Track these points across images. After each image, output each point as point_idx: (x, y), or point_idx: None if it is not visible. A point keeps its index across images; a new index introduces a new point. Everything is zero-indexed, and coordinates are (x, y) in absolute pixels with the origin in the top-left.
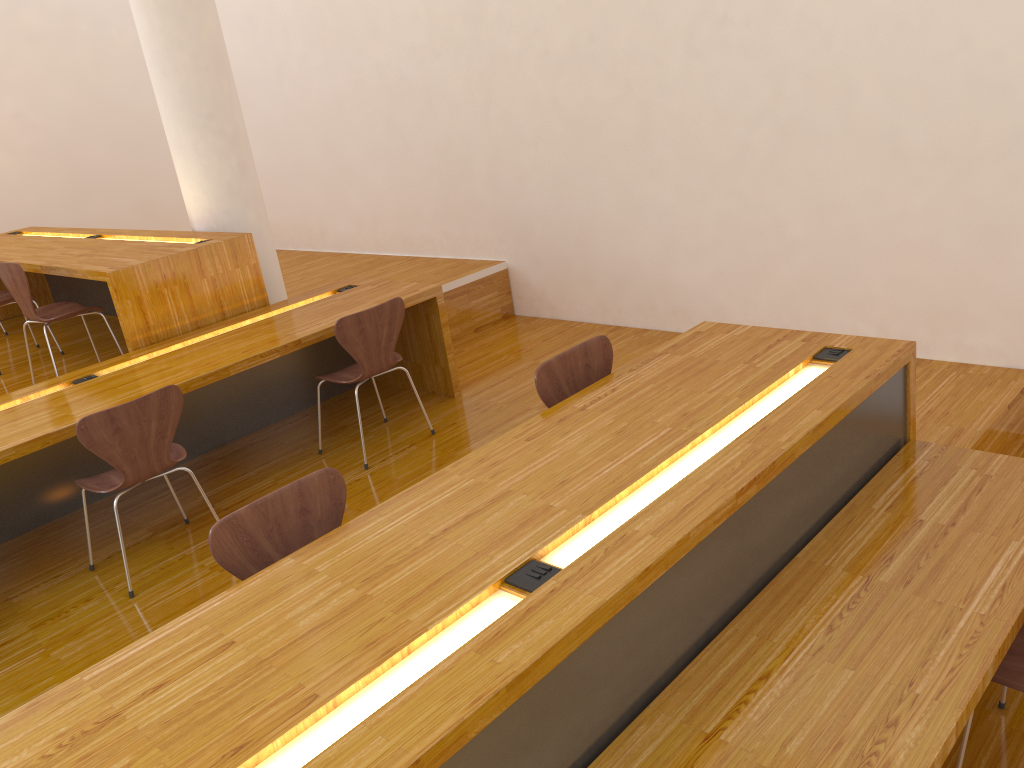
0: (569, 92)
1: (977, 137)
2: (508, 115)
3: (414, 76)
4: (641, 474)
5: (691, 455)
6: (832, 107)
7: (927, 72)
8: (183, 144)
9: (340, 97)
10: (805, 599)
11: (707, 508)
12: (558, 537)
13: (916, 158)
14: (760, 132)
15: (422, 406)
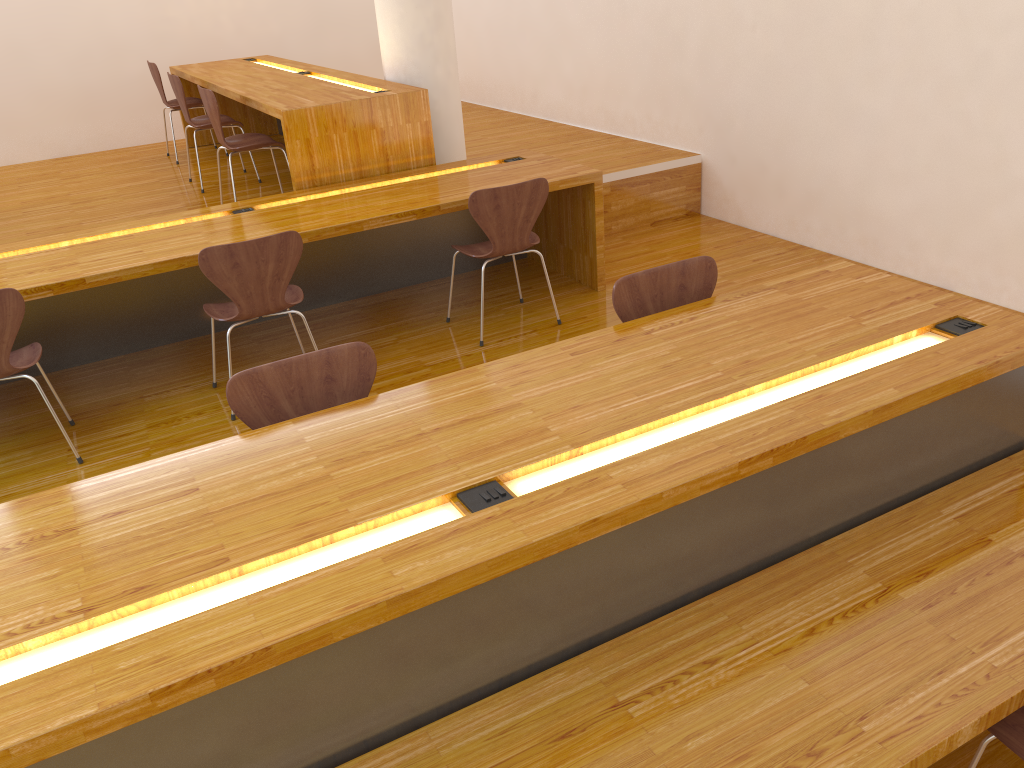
0: None
1: None
2: None
3: None
4: (657, 417)
5: (726, 408)
6: None
7: None
8: None
9: None
10: (803, 592)
11: (697, 471)
12: (532, 464)
13: None
14: (1005, 44)
15: (551, 294)
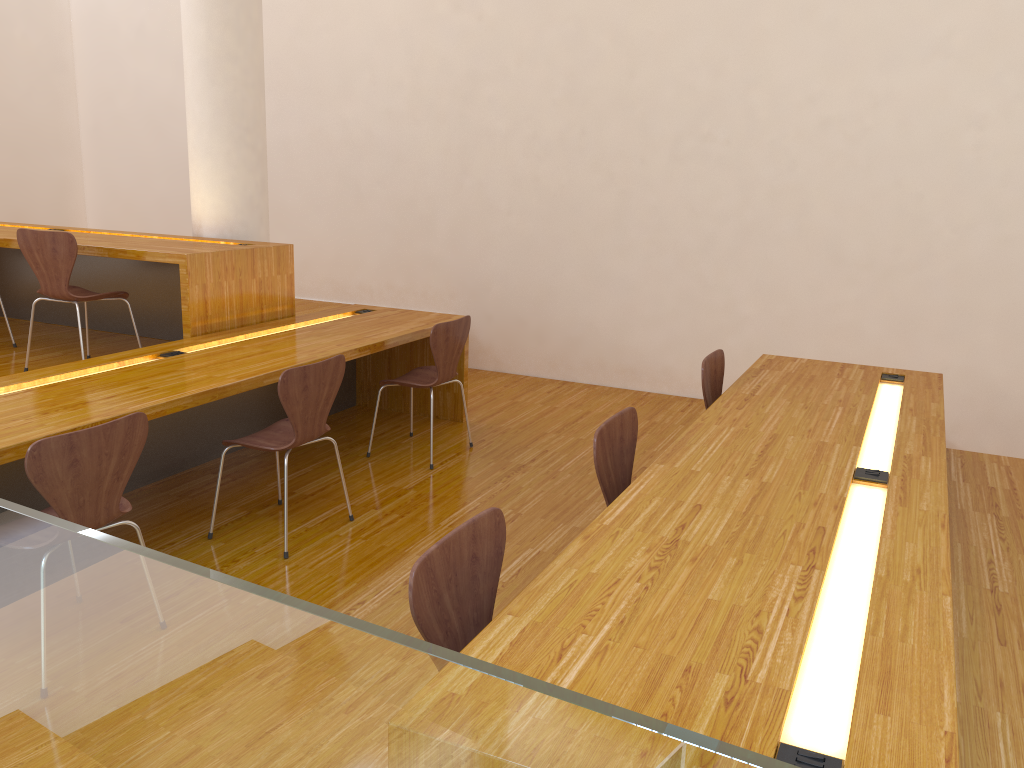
0: (552, 174)
1: (899, 252)
2: (483, 185)
3: (384, 137)
4: (862, 428)
5: (874, 423)
6: (790, 216)
7: (867, 200)
8: (214, 151)
9: (289, 144)
10: (967, 525)
11: (939, 445)
12: (857, 456)
13: (851, 262)
14: (726, 228)
15: (467, 419)
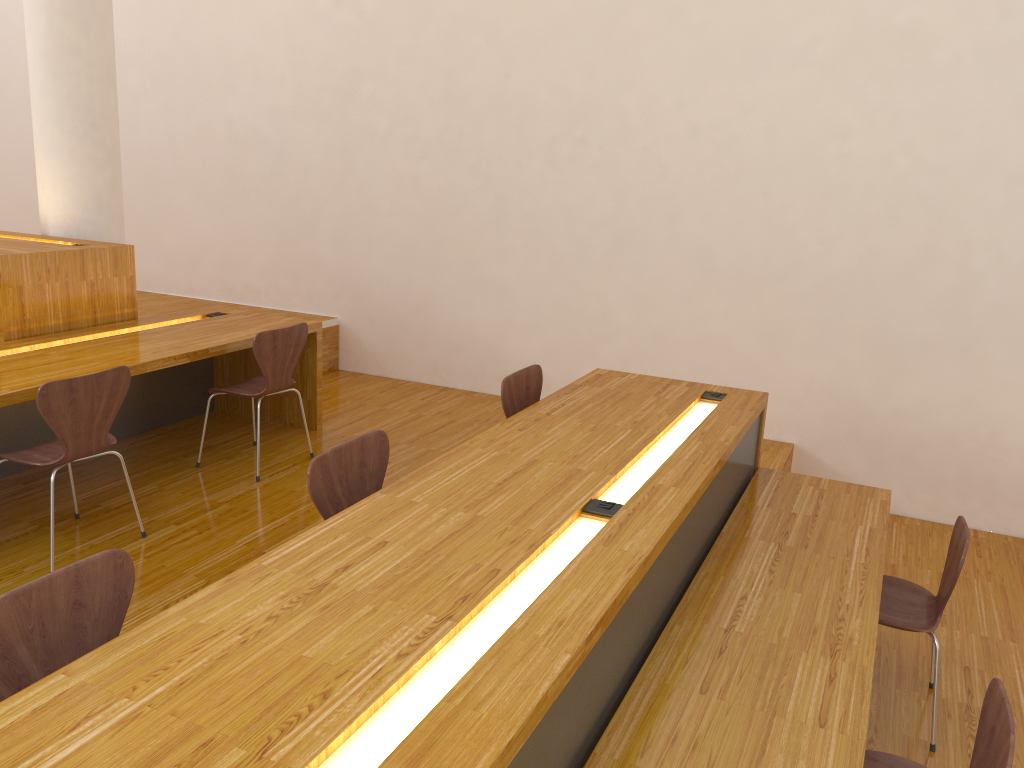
0: (431, 175)
1: (767, 263)
2: (365, 185)
3: (269, 134)
4: (634, 454)
5: (657, 447)
6: (661, 224)
7: (736, 210)
8: (58, 147)
9: (176, 138)
10: (744, 555)
11: (701, 474)
12: (603, 486)
13: (721, 273)
14: (600, 235)
15: (307, 429)
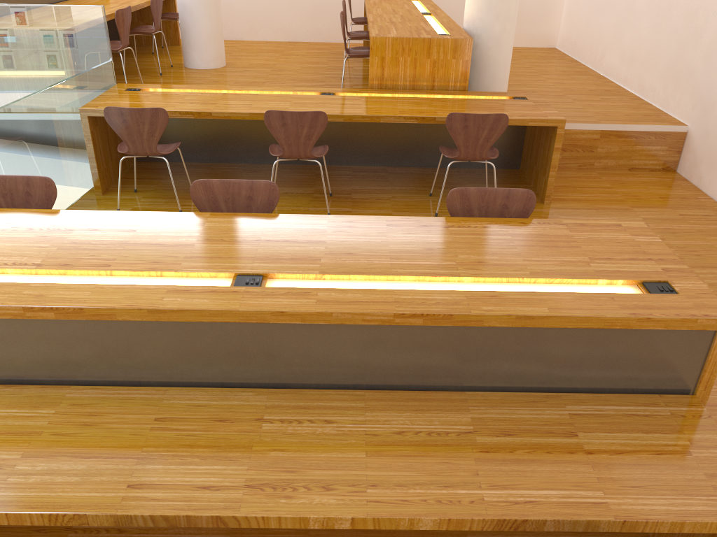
0: None
1: None
2: None
3: None
4: (384, 274)
5: (435, 284)
6: None
7: None
8: None
9: None
10: (421, 412)
11: (364, 309)
12: (289, 274)
13: None
14: None
15: None
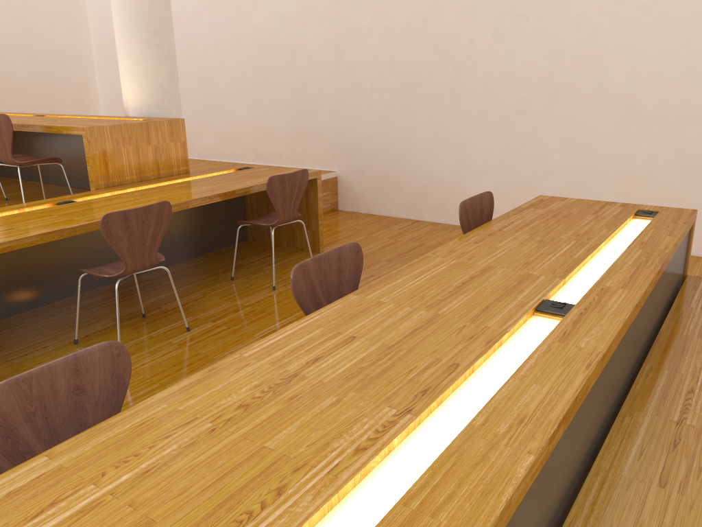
0: (402, 56)
1: (686, 105)
2: (353, 69)
3: (283, 37)
4: (580, 261)
5: (600, 255)
6: (591, 80)
7: (658, 61)
8: (131, 50)
9: (220, 47)
10: (685, 352)
11: (647, 277)
12: (554, 288)
13: (644, 116)
14: (539, 93)
15: (310, 251)
